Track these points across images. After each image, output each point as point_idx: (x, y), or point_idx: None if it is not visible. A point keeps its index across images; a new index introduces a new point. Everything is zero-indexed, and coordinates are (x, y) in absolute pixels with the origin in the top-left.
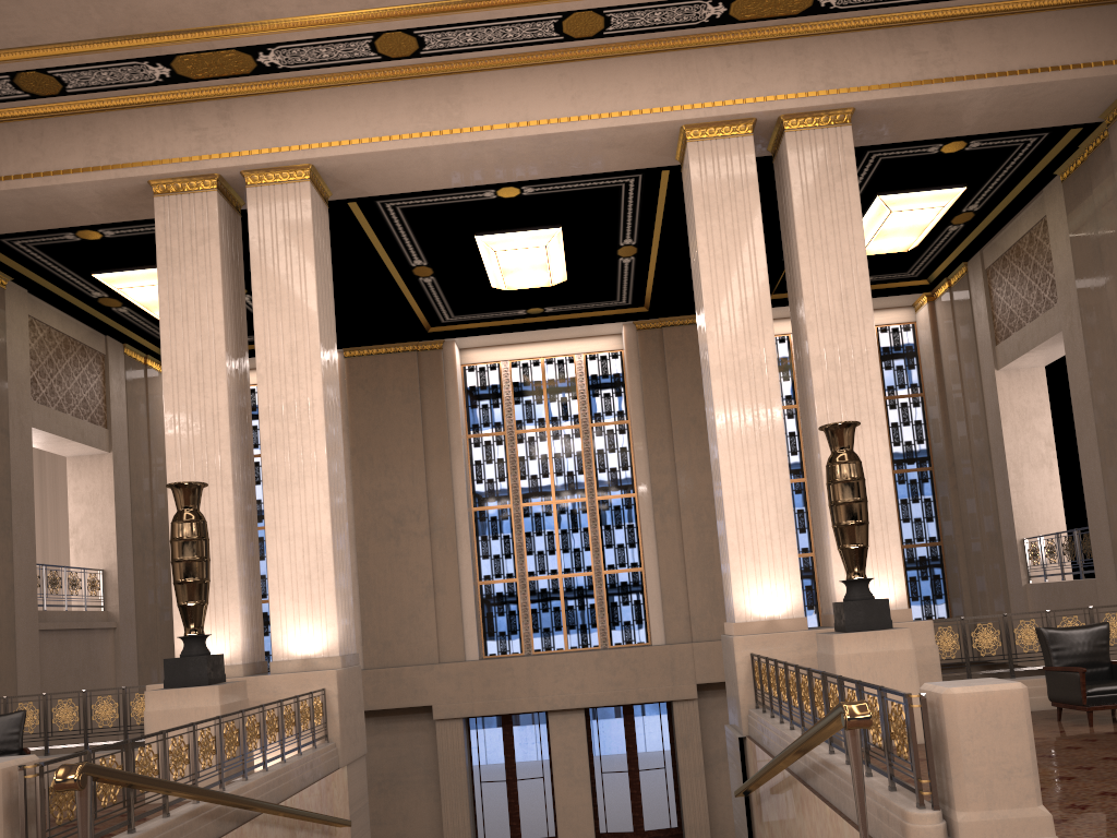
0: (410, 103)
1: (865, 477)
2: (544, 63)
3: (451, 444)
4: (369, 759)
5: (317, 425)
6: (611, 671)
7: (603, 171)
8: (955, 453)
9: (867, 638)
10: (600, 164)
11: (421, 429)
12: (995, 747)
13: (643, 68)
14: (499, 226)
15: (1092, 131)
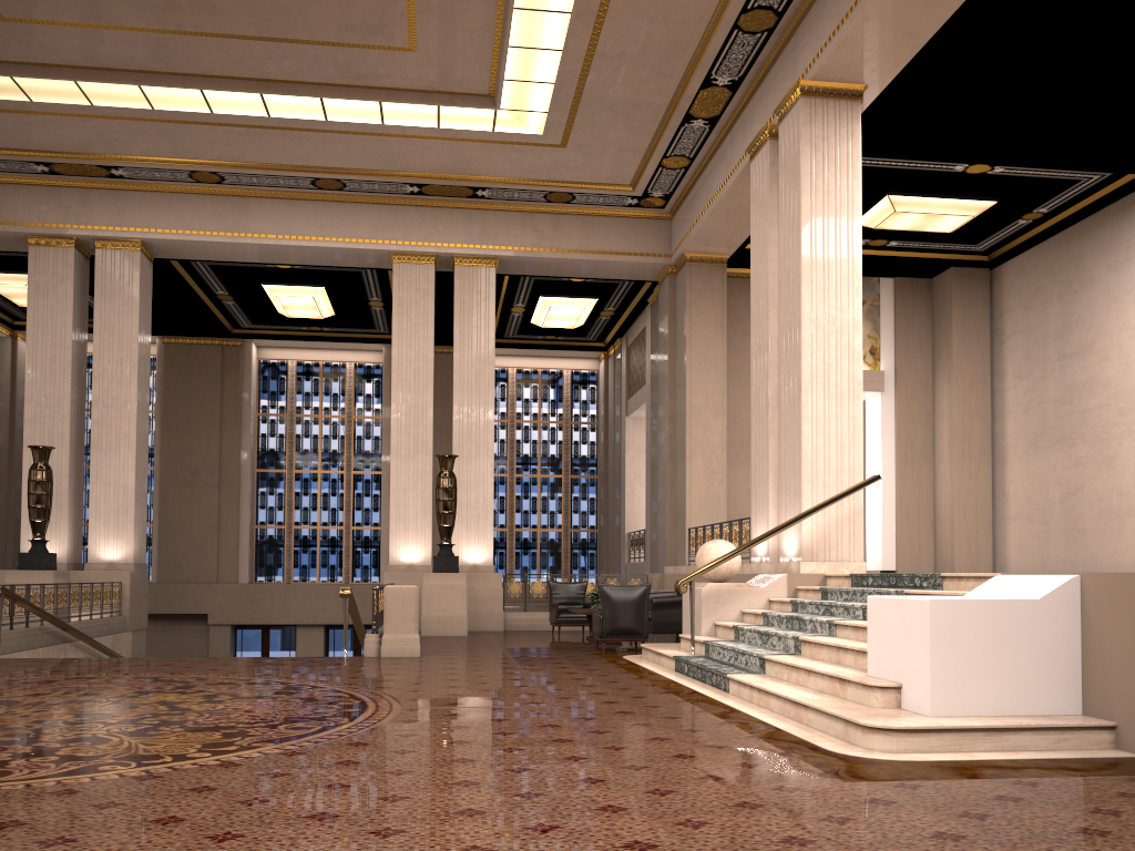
0: (214, 211)
1: (477, 485)
2: (305, 199)
3: (242, 420)
4: (155, 651)
5: (132, 413)
6: None
7: (345, 266)
8: (609, 468)
9: (442, 577)
10: (342, 262)
11: (220, 405)
12: (401, 610)
13: (368, 212)
14: (279, 280)
15: (657, 284)
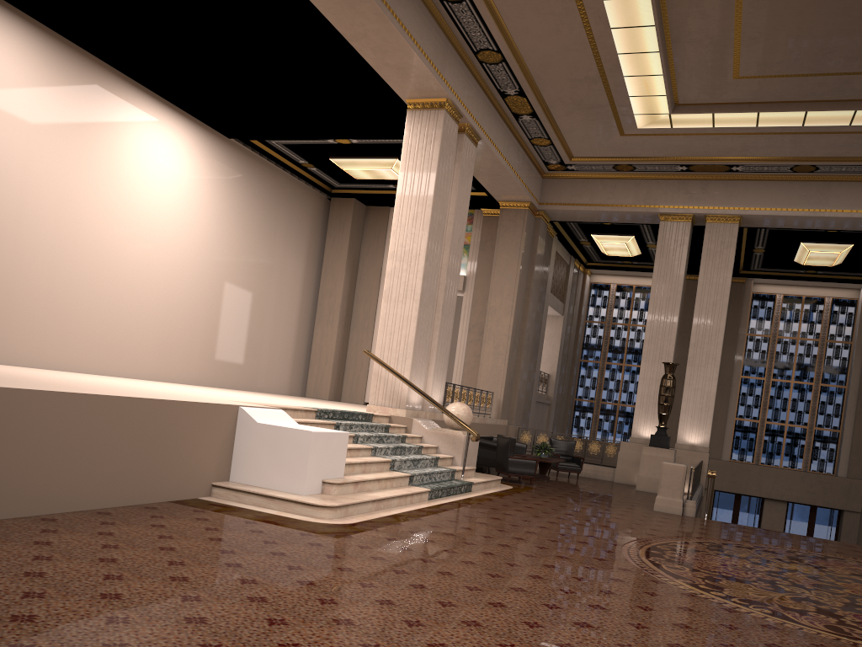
0: (800, 193)
1: None
2: None
3: (737, 338)
4: None
5: (719, 340)
6: (809, 485)
7: None
8: None
9: None
10: None
11: None
12: None
13: None
14: (816, 239)
15: None
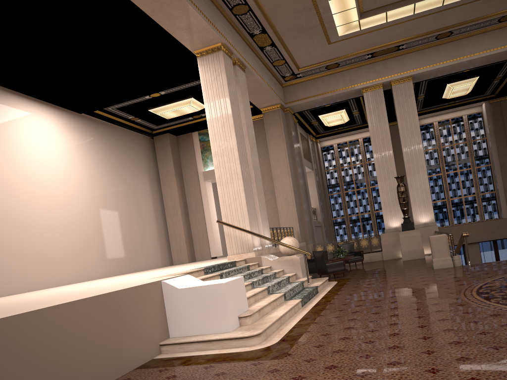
0: (445, 51)
1: None
2: (490, 30)
3: None
4: None
5: (421, 155)
6: (489, 228)
7: (505, 59)
8: None
9: None
10: (505, 57)
11: None
12: None
13: None
14: (456, 79)
15: None
